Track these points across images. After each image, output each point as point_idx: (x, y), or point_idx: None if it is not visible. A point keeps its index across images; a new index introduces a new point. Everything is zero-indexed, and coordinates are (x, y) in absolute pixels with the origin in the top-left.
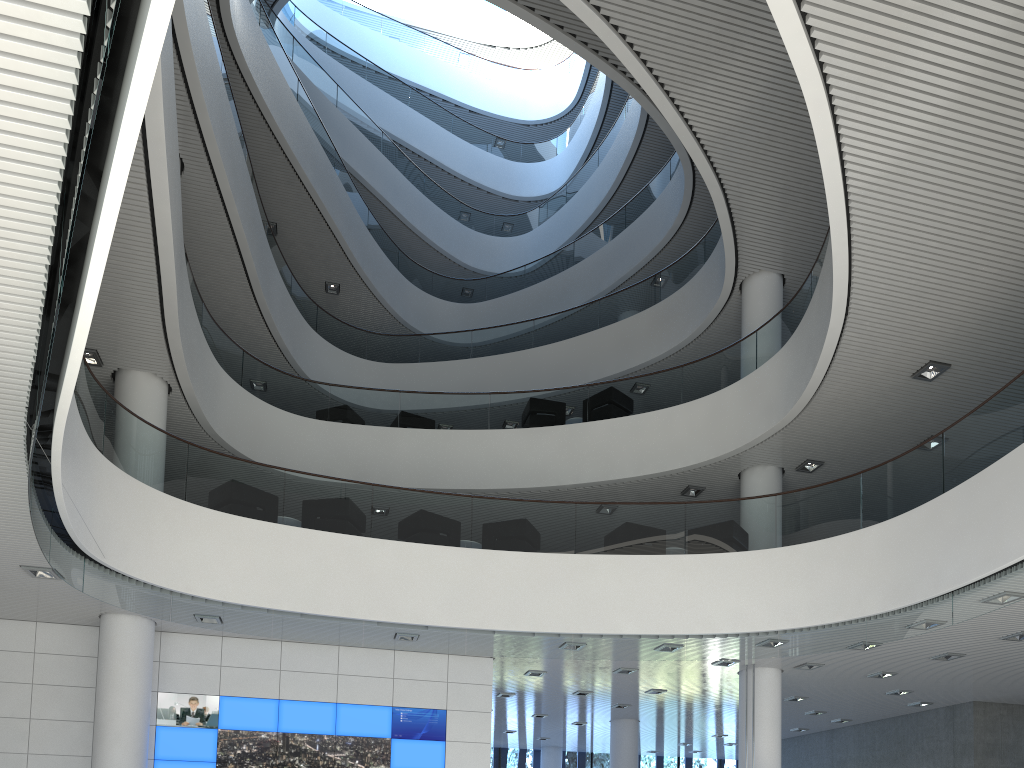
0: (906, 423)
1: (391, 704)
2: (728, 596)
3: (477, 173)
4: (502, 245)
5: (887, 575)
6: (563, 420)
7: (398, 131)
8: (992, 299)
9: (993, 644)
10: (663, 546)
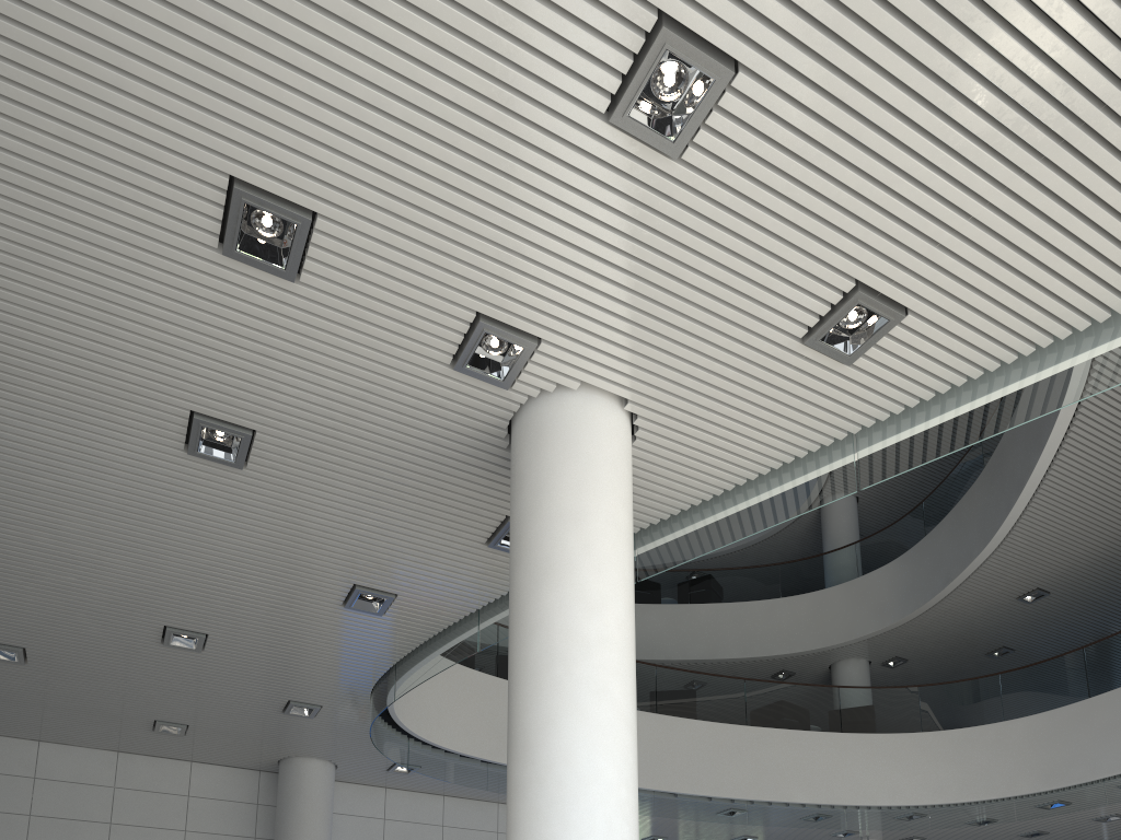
0: (990, 634)
1: None
2: (884, 772)
3: None
4: None
5: (1037, 761)
6: (665, 599)
7: None
8: (1107, 548)
9: (1080, 824)
10: (822, 724)
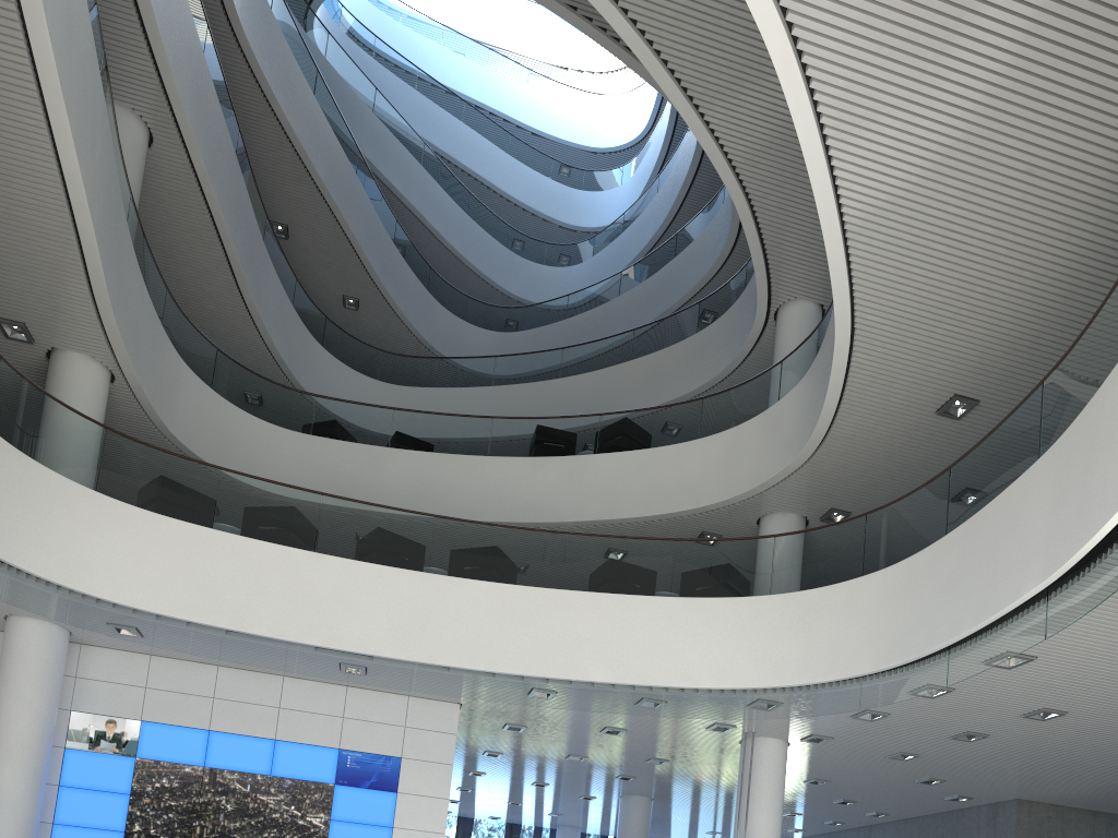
0: (937, 470)
1: (338, 746)
2: (714, 646)
3: (532, 198)
4: (552, 275)
5: (883, 629)
6: (570, 451)
7: (447, 146)
8: (1016, 321)
9: (1016, 723)
10: (646, 586)
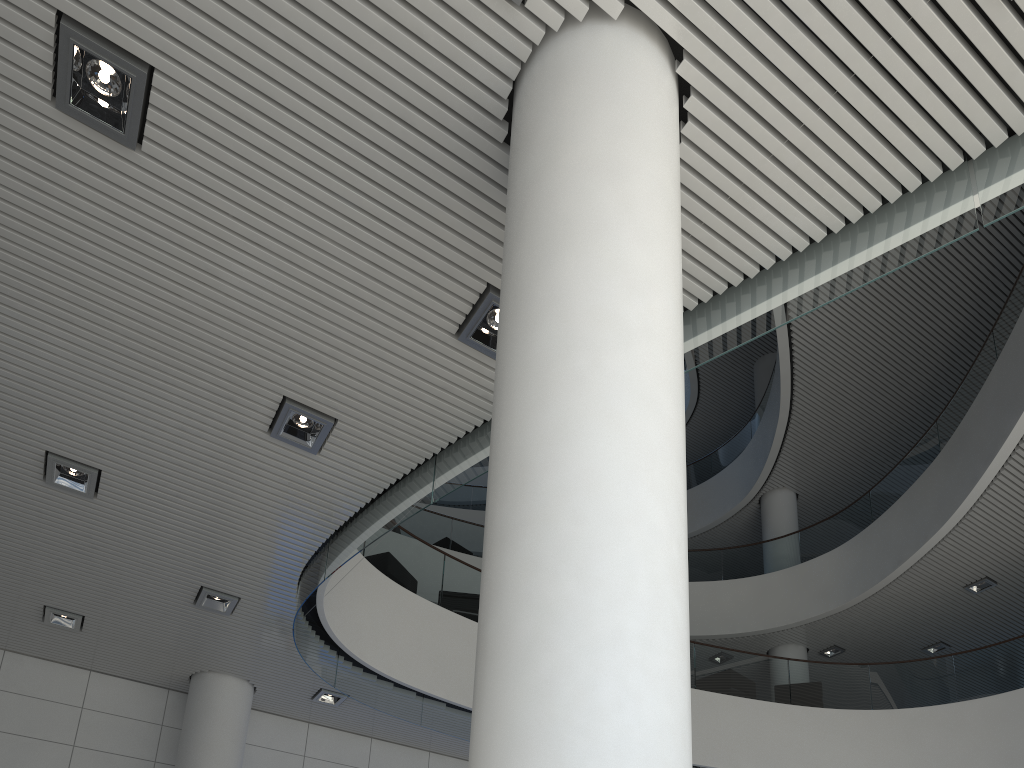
0: (930, 626)
1: None
2: (834, 748)
3: None
4: None
5: (995, 743)
6: None
7: None
8: None
9: None
10: (771, 694)
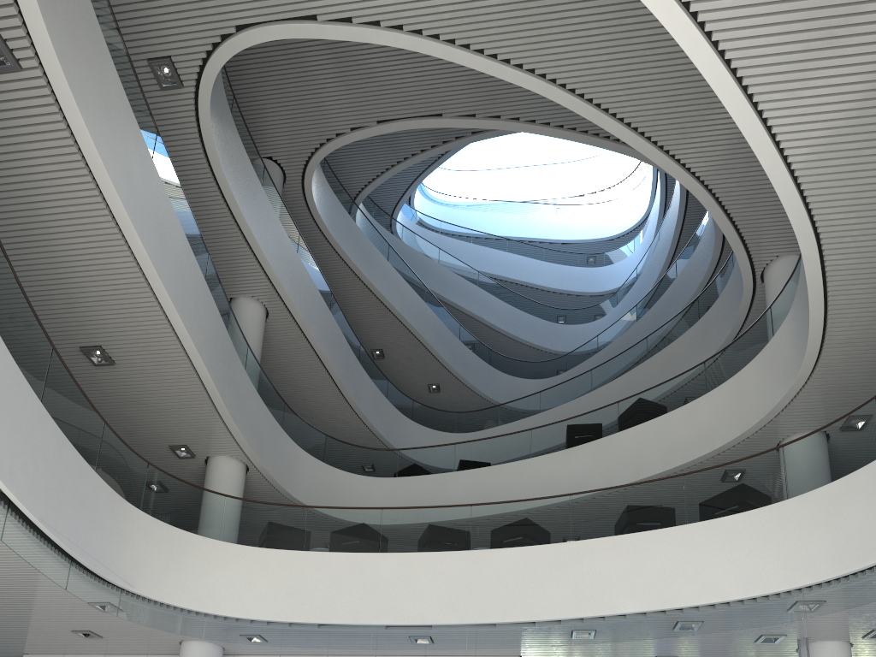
0: None
1: None
2: (737, 559)
3: (566, 283)
4: (587, 329)
5: None
6: (596, 437)
7: (497, 270)
8: None
9: None
10: (662, 520)
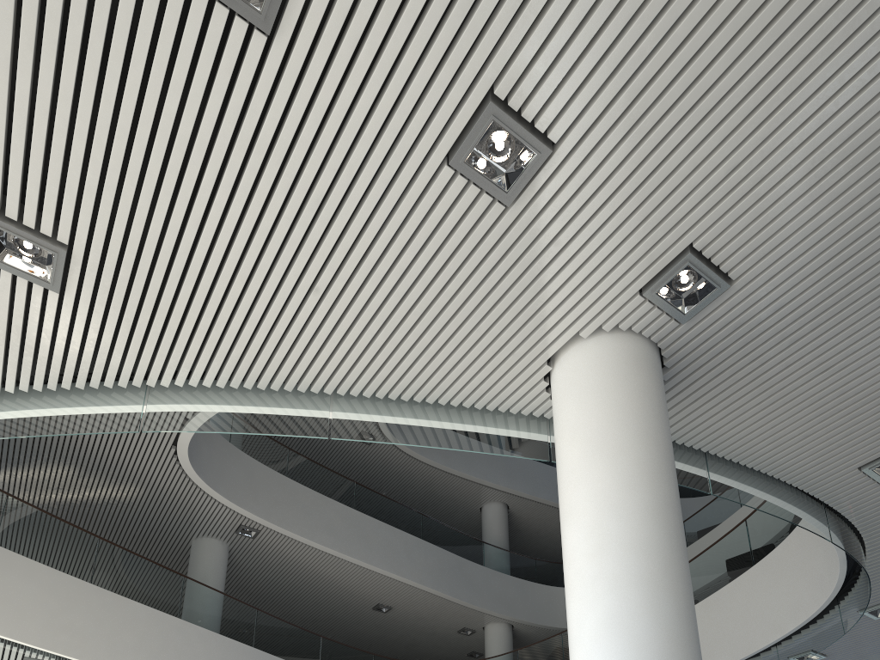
0: None
1: None
2: (785, 590)
3: None
4: None
5: None
6: None
7: None
8: None
9: None
10: (737, 569)
